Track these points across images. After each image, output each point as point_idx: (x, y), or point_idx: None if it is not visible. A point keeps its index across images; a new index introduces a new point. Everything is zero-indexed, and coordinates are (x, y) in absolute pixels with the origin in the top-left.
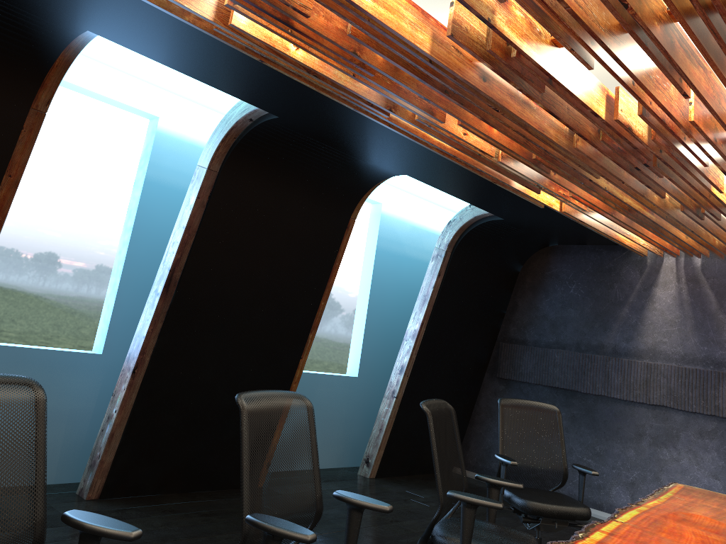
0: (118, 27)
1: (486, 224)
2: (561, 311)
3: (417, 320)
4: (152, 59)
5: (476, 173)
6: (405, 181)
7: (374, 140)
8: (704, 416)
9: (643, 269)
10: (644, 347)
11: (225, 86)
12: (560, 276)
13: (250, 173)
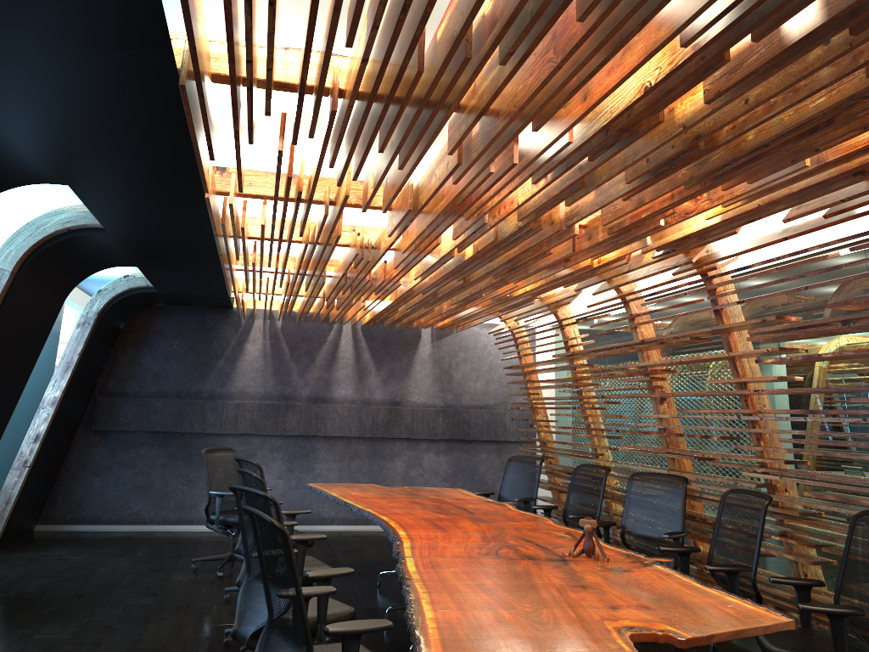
0: (107, 192)
1: (135, 294)
2: (164, 364)
3: (58, 387)
4: (83, 202)
5: (226, 281)
6: None
7: (166, 253)
8: (275, 437)
9: (238, 328)
10: (235, 390)
11: (112, 220)
12: (164, 333)
13: (34, 272)
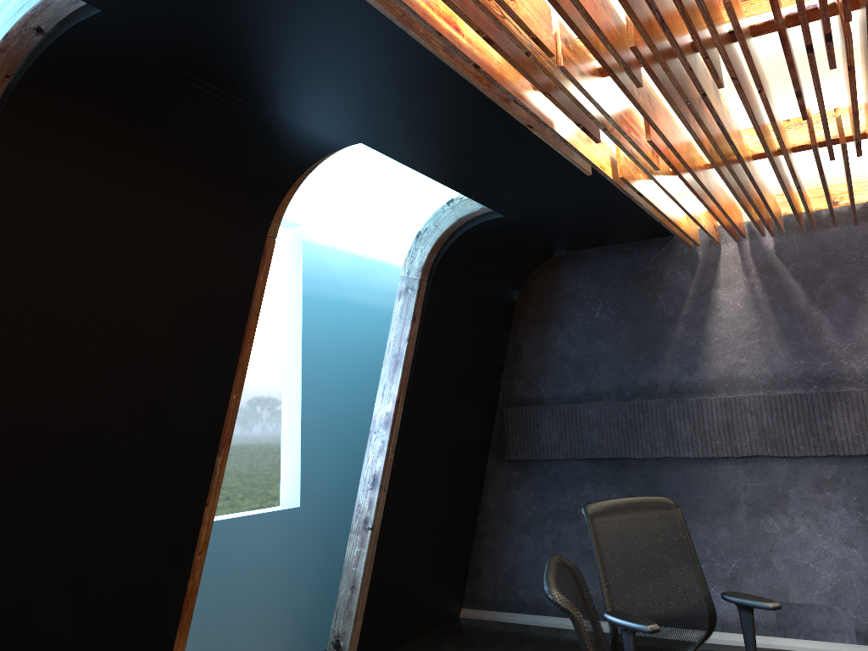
0: None
1: (475, 230)
2: (587, 346)
3: (388, 397)
4: None
5: (504, 106)
6: (336, 184)
7: (311, 57)
8: (818, 460)
9: (694, 266)
10: (715, 376)
11: None
12: (577, 296)
13: (56, 156)
